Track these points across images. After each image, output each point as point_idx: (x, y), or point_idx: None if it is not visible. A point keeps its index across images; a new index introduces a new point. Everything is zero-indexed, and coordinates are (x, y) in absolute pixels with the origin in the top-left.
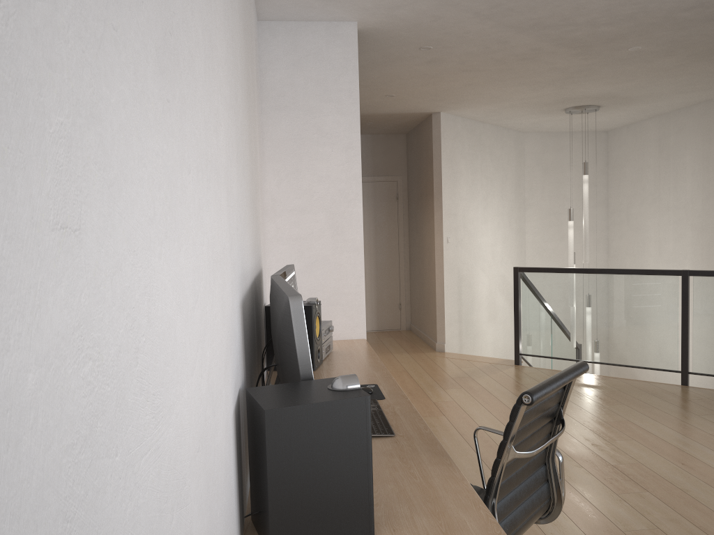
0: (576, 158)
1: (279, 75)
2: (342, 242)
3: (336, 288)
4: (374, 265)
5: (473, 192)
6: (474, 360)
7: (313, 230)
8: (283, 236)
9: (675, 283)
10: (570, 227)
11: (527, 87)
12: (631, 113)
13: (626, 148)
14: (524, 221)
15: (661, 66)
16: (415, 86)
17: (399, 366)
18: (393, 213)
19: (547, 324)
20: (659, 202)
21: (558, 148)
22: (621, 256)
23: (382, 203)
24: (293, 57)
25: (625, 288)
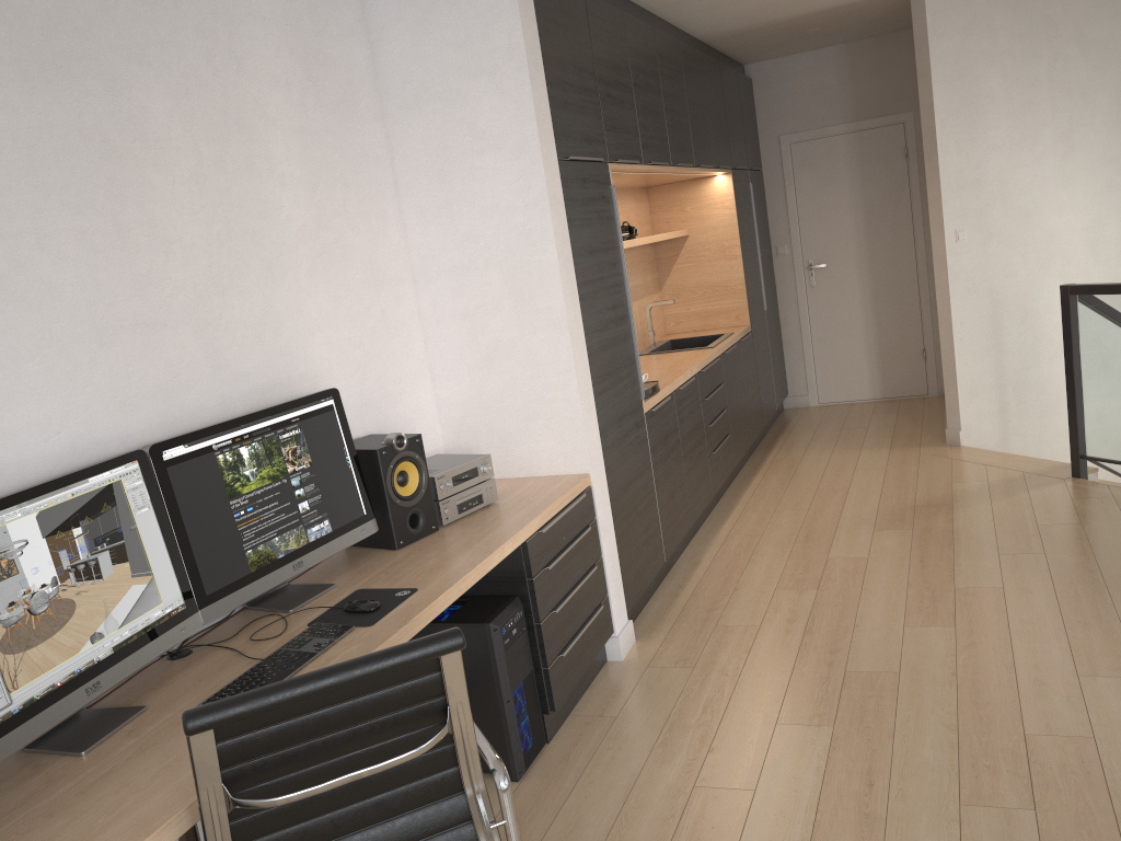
0: None
1: (400, 47)
2: (533, 315)
3: (533, 392)
4: (869, 284)
5: (1027, 129)
6: (999, 465)
7: (485, 300)
8: (443, 313)
9: None
10: None
11: None
12: None
13: None
14: None
15: None
16: None
17: (846, 477)
18: (900, 184)
19: None
20: None
21: None
22: None
23: (877, 168)
24: (415, 10)
25: None
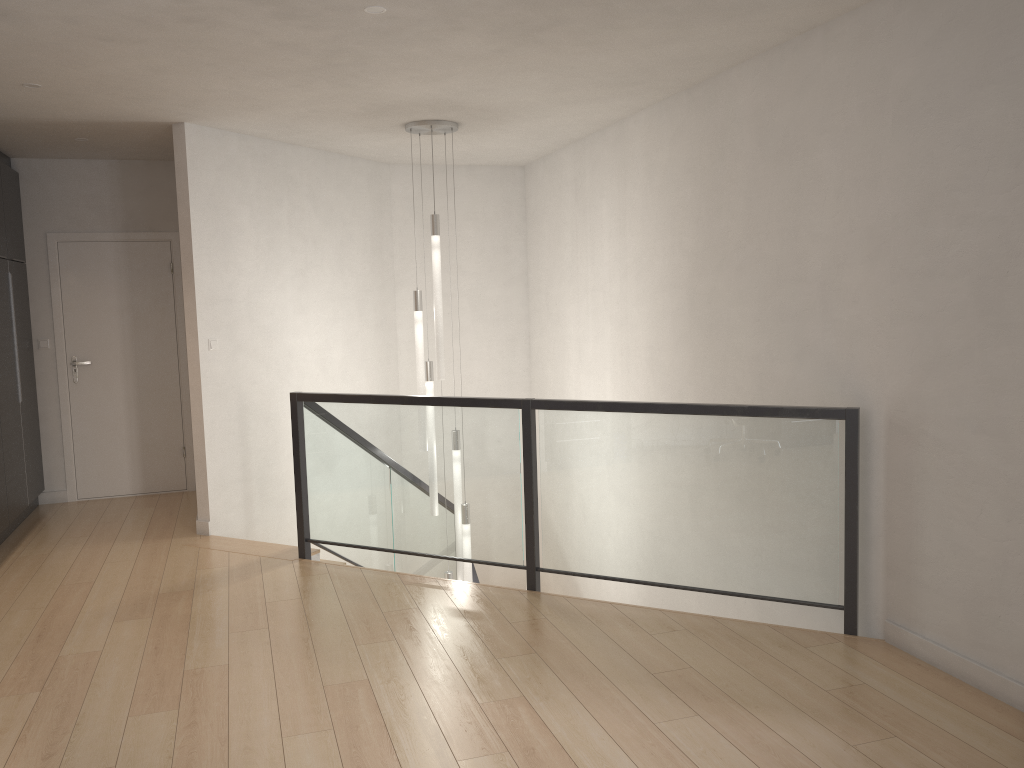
0: (476, 208)
1: None
2: None
3: None
4: (134, 384)
5: (271, 262)
6: (240, 551)
7: None
8: None
9: (515, 422)
10: (417, 321)
11: (279, 80)
12: (524, 136)
13: (543, 193)
14: (394, 308)
15: (470, 51)
16: (50, 67)
17: (94, 570)
18: (166, 295)
19: (342, 490)
20: (578, 279)
21: (447, 191)
22: (543, 362)
23: (145, 277)
24: None
25: (448, 429)
